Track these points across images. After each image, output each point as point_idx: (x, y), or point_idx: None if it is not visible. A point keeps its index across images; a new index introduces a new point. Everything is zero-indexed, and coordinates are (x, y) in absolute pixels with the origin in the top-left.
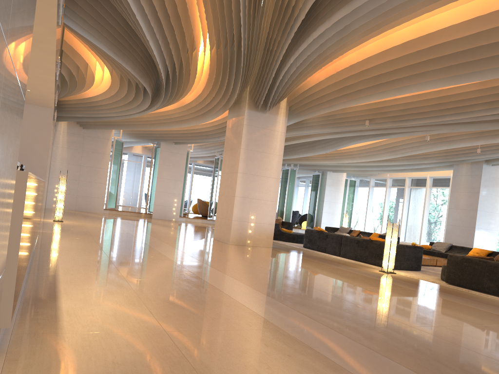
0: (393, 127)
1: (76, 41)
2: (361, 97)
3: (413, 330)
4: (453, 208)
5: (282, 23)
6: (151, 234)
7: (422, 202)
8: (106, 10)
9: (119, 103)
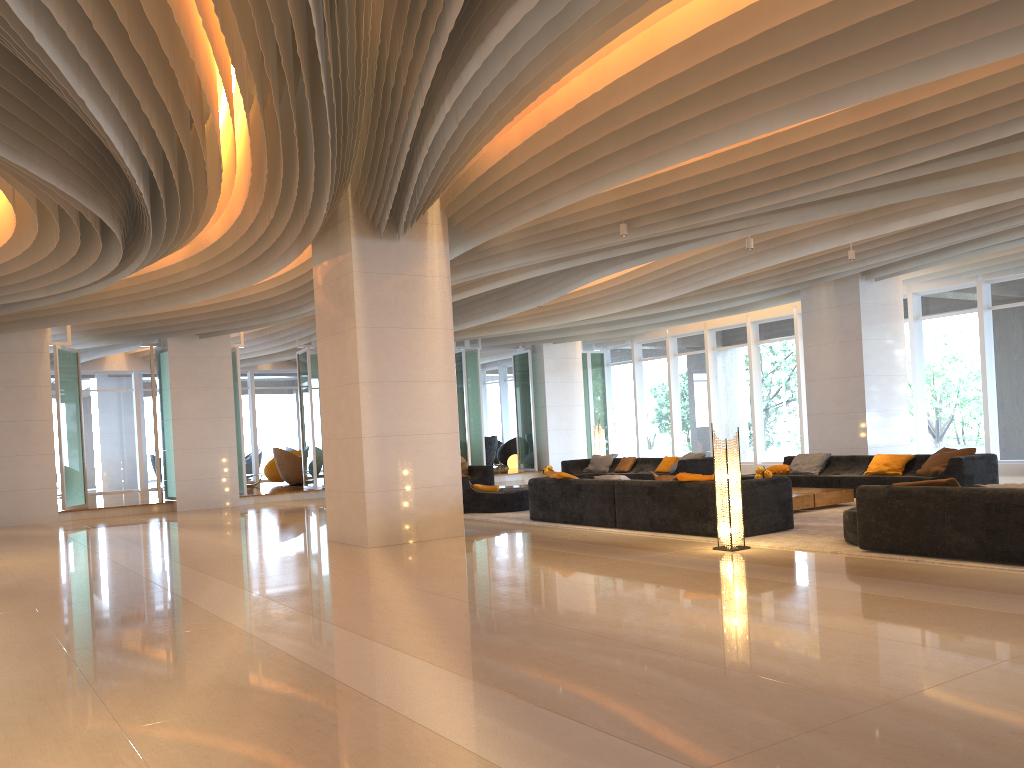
0: (680, 230)
1: None
2: (609, 173)
3: (890, 719)
4: (816, 379)
5: (412, 17)
6: (181, 559)
7: (745, 376)
8: None
9: (47, 267)
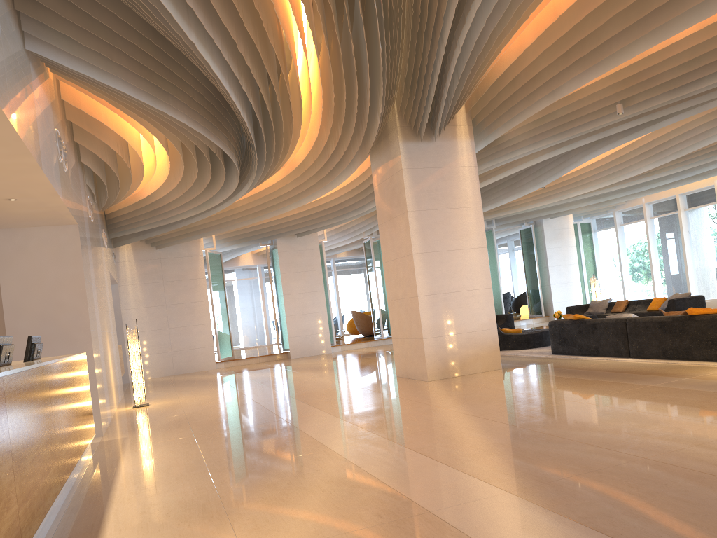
0: (671, 102)
1: (87, 100)
2: (613, 54)
3: None
4: None
5: None
6: (293, 394)
7: (715, 229)
8: (105, 11)
9: (193, 193)
